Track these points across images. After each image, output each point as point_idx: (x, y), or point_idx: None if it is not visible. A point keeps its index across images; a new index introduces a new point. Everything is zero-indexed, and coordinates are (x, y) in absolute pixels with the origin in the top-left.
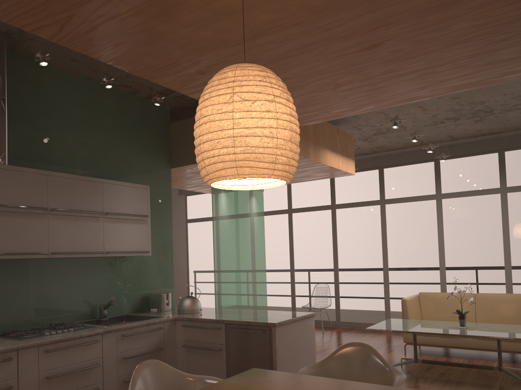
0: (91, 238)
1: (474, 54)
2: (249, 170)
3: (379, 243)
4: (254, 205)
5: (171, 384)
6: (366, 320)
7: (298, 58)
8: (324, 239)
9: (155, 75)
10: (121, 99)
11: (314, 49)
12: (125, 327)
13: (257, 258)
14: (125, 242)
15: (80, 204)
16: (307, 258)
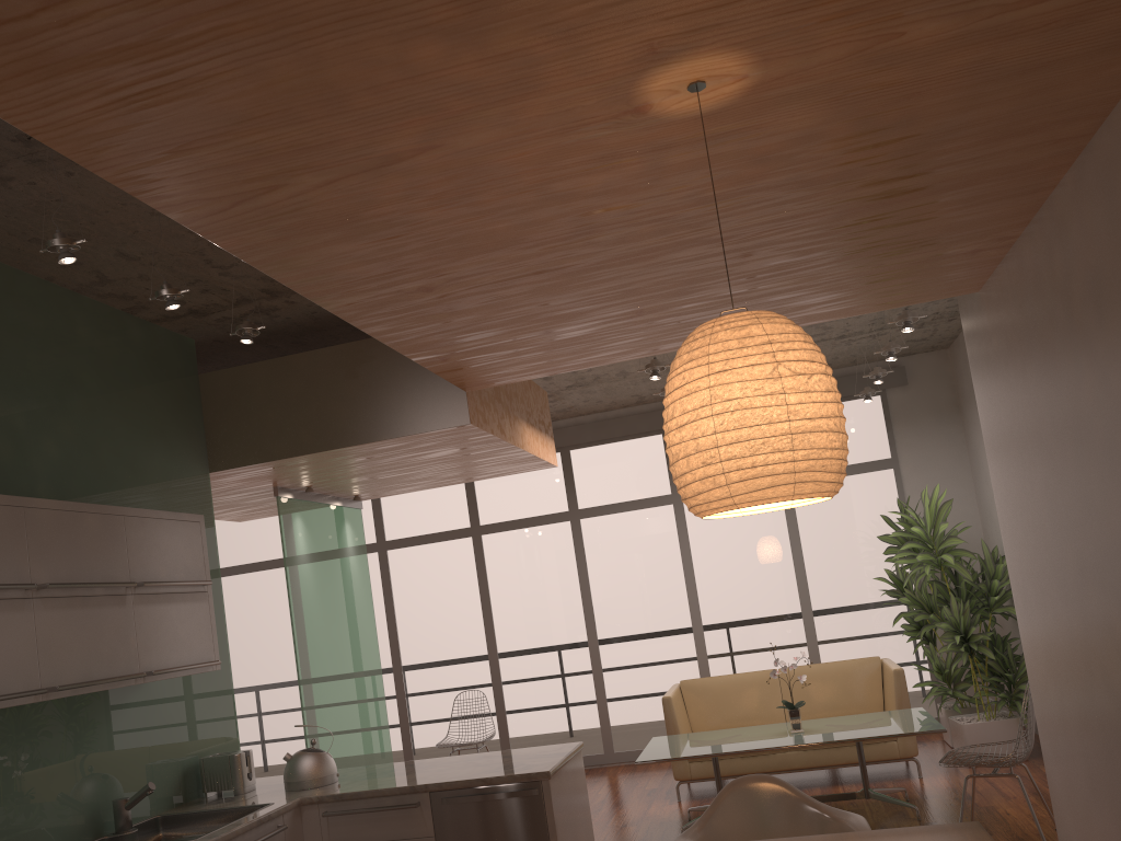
0: (116, 644)
1: (869, 271)
2: (811, 487)
3: (576, 596)
4: (350, 541)
5: None
6: None
7: (615, 269)
8: (464, 599)
9: (334, 292)
10: (108, 325)
11: (653, 256)
12: (225, 838)
13: (366, 653)
14: (174, 647)
15: (89, 568)
16: (429, 641)
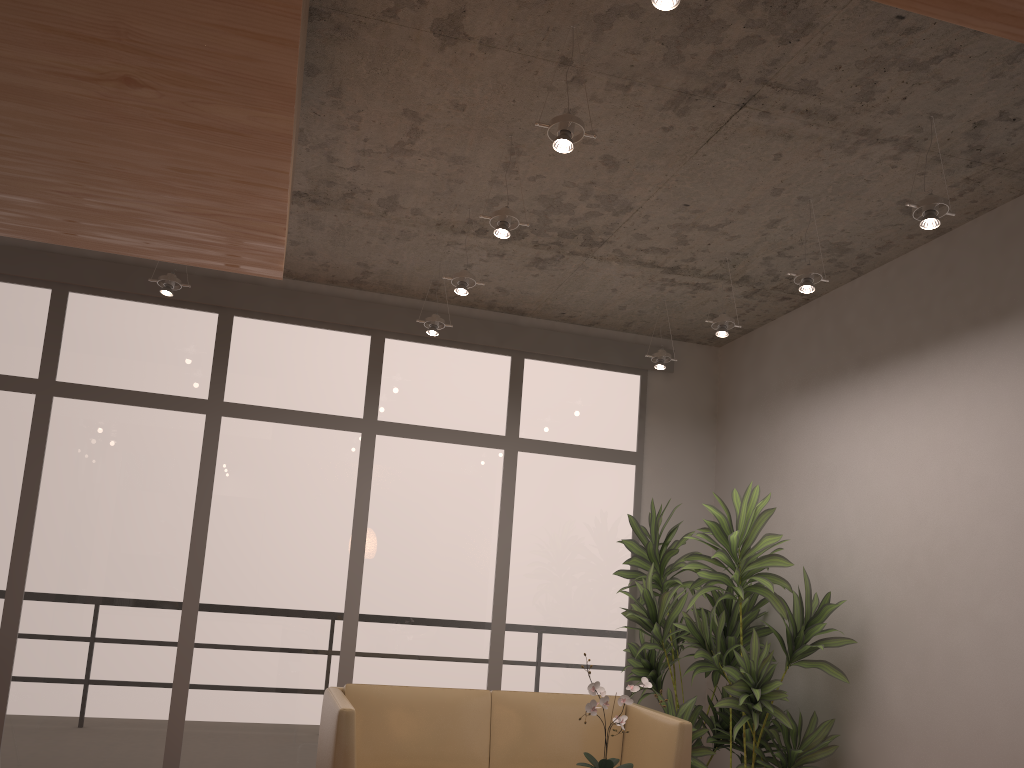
0: None
1: None
2: None
3: (184, 525)
4: None
5: None
6: (98, 762)
7: None
8: None
9: None
10: None
11: None
12: None
13: None
14: None
15: None
16: None
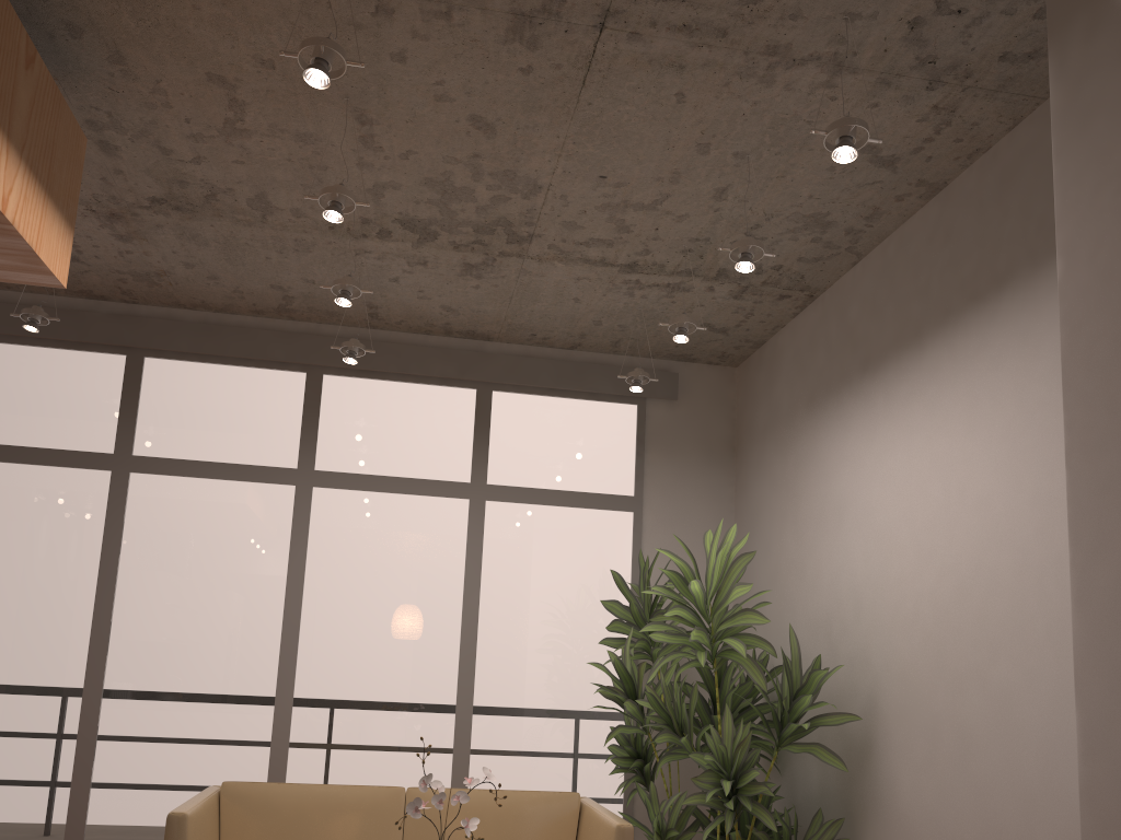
0: None
1: None
2: None
3: (85, 599)
4: None
5: None
6: None
7: None
8: None
9: None
10: None
11: None
12: None
13: None
14: None
15: None
16: None
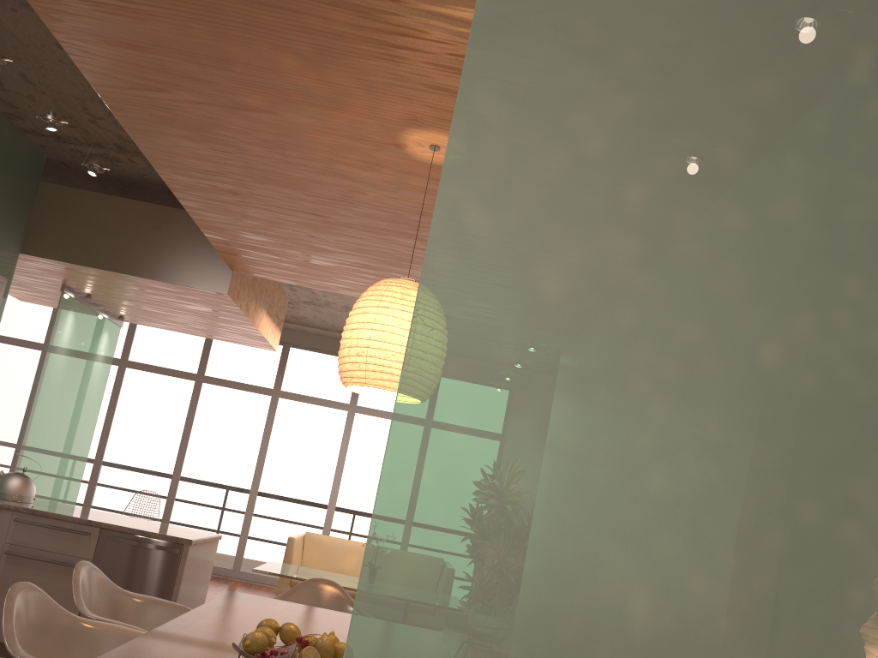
0: None
1: None
2: None
3: (255, 450)
4: (104, 346)
5: (105, 599)
6: None
7: (358, 232)
8: (171, 424)
9: (172, 168)
10: None
11: (384, 234)
12: None
13: (83, 431)
14: None
15: None
16: (132, 445)
